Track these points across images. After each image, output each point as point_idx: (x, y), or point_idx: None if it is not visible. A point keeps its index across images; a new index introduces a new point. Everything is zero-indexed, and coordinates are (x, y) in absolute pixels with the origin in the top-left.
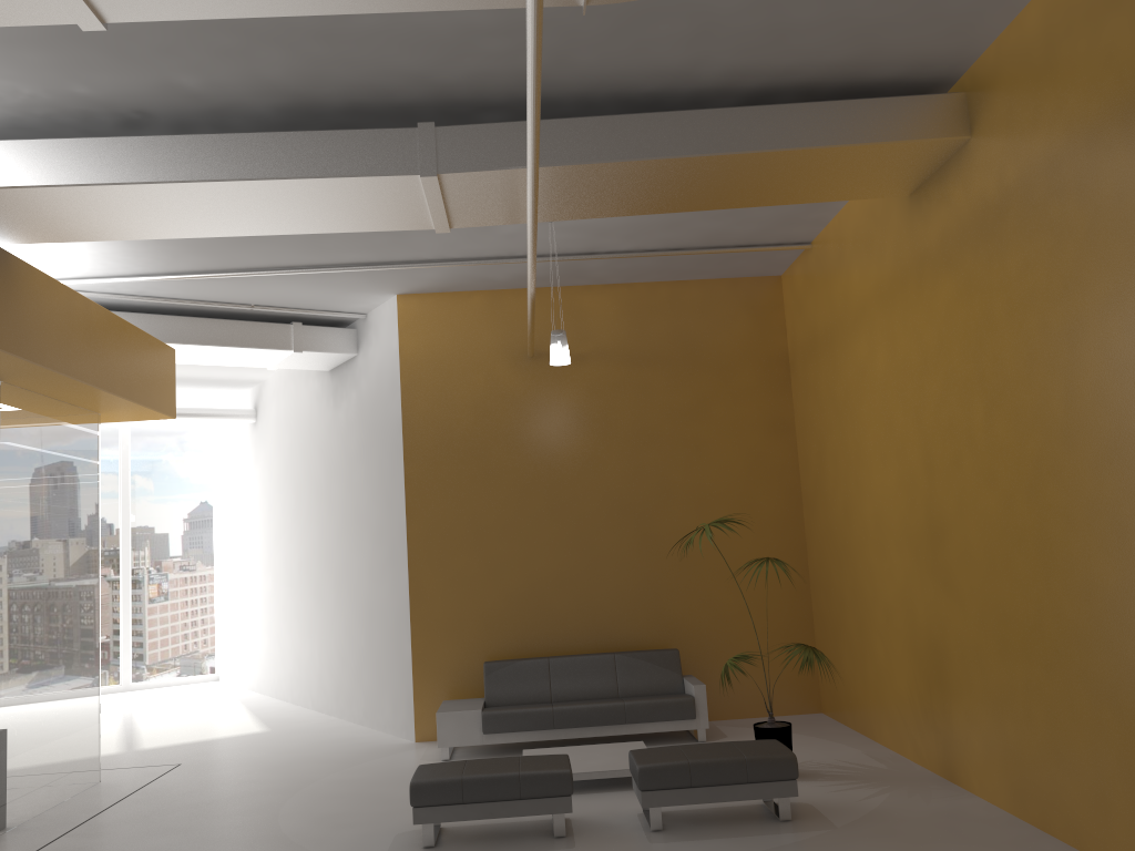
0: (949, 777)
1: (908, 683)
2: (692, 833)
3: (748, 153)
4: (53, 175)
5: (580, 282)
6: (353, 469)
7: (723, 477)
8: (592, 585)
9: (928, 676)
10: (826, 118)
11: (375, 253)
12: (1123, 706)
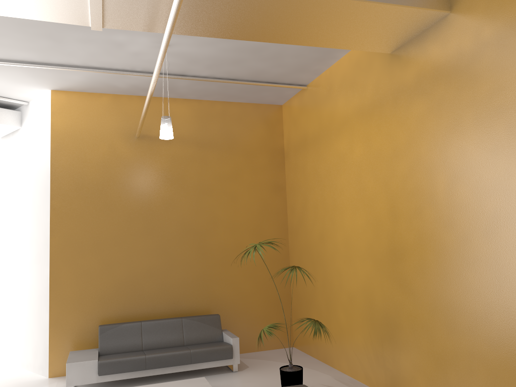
0: None
1: (364, 338)
2: None
3: None
4: None
5: (170, 95)
6: (13, 200)
7: (246, 214)
8: (169, 276)
9: (381, 337)
10: None
11: (38, 54)
12: None
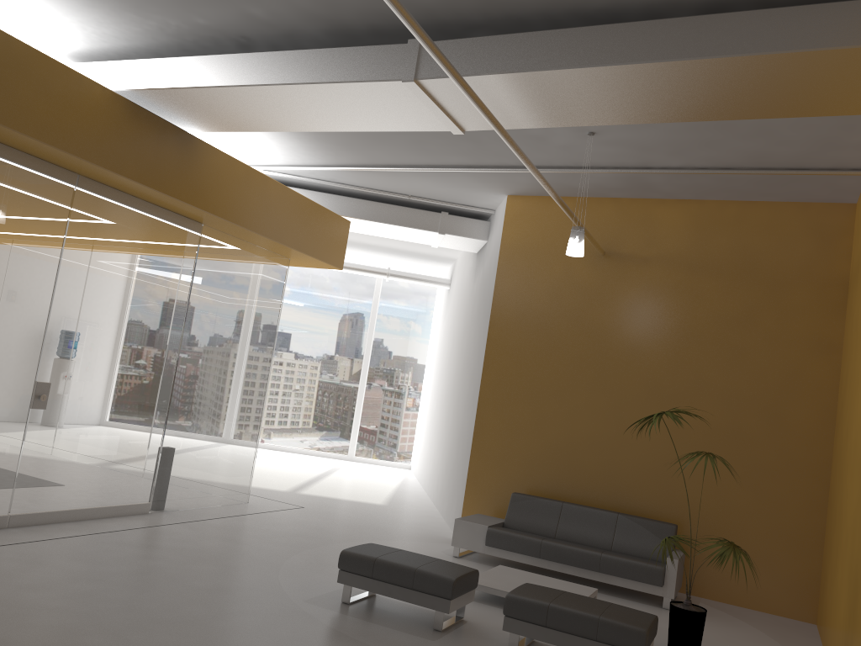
0: None
1: (843, 611)
2: None
3: (679, 61)
4: (188, 80)
5: (653, 195)
6: (472, 327)
7: (757, 383)
8: (617, 453)
9: (850, 608)
10: (766, 25)
11: (468, 157)
12: None
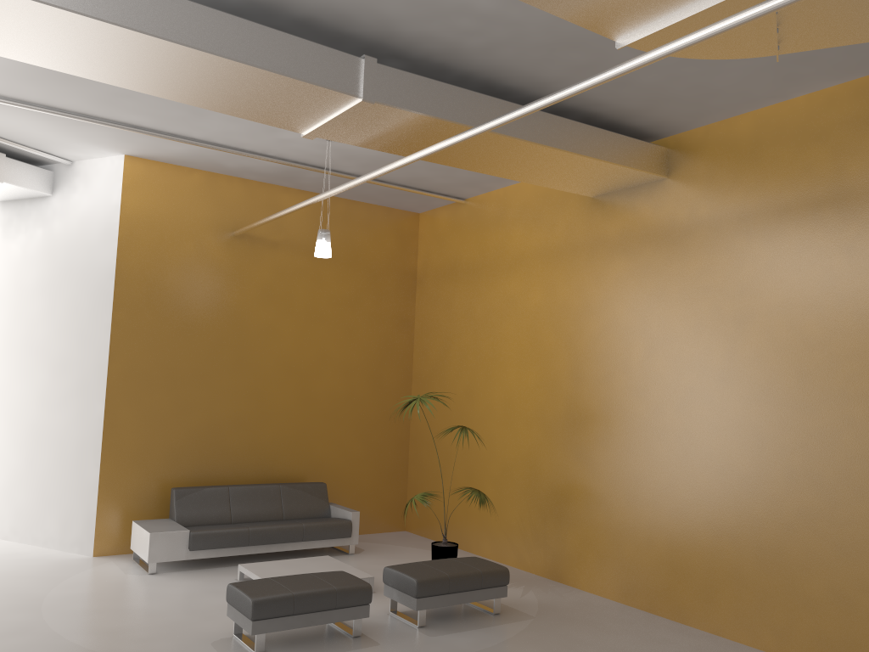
0: (555, 578)
1: (520, 515)
2: (448, 627)
3: (562, 151)
4: None
5: (284, 183)
6: (27, 301)
7: (364, 354)
8: (260, 428)
9: (545, 512)
10: (604, 141)
11: (156, 121)
12: (741, 540)
